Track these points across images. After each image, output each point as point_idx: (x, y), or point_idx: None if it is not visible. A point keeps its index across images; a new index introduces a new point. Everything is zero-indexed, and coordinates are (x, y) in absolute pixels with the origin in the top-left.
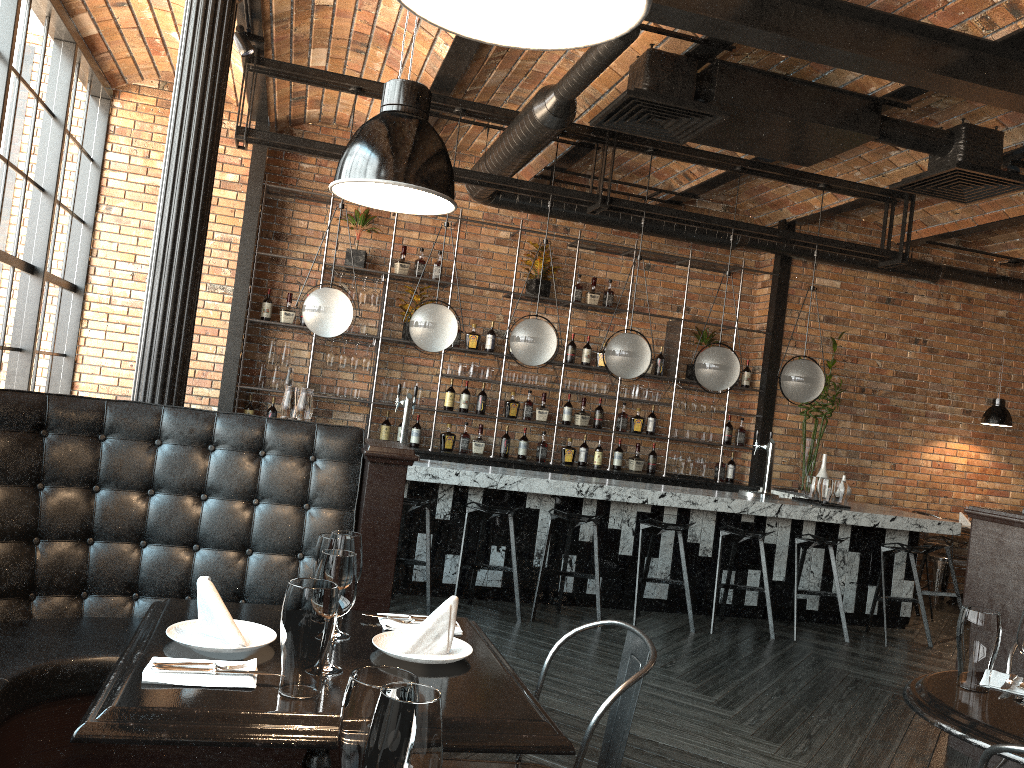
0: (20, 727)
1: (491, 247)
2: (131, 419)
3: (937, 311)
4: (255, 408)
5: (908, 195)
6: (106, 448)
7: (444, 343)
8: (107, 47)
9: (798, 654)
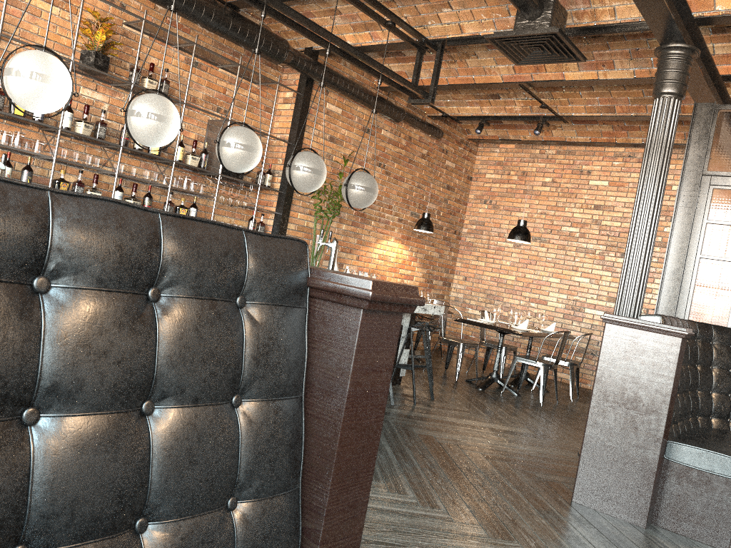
0: None
1: (40, 3)
2: None
3: (393, 144)
4: None
5: (440, 49)
6: None
7: (57, 105)
8: None
9: (387, 425)
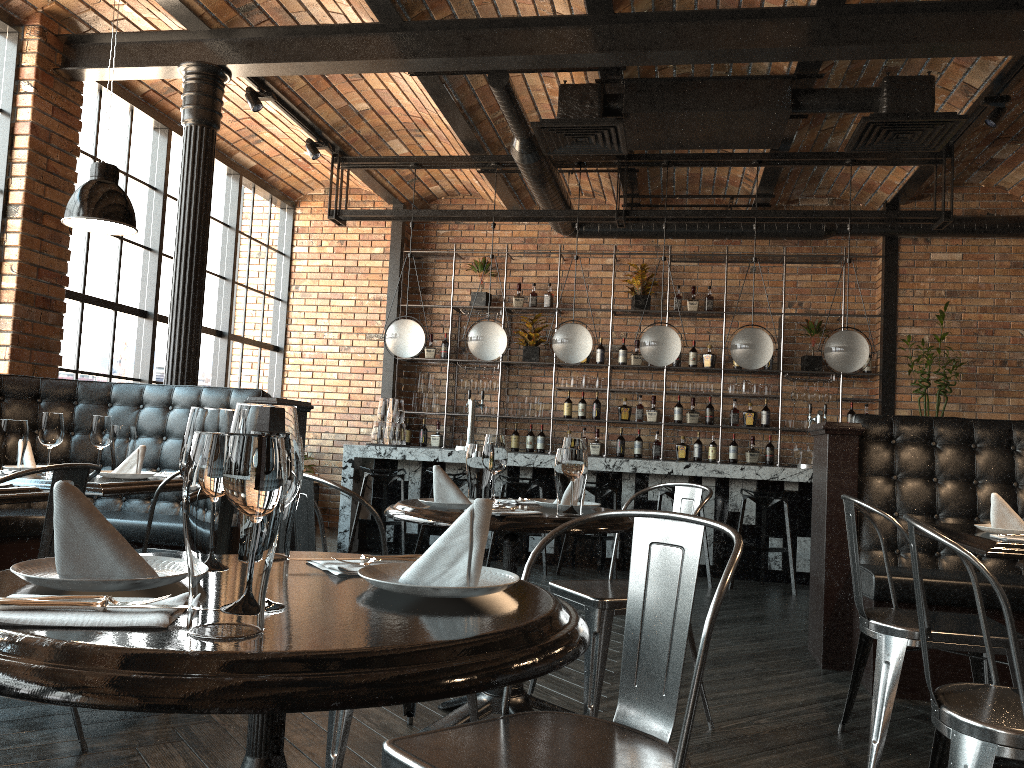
0: (15, 549)
1: (599, 273)
2: (125, 393)
3: None
4: (416, 430)
5: (944, 153)
6: (111, 411)
7: (492, 352)
8: (271, 172)
9: (796, 603)
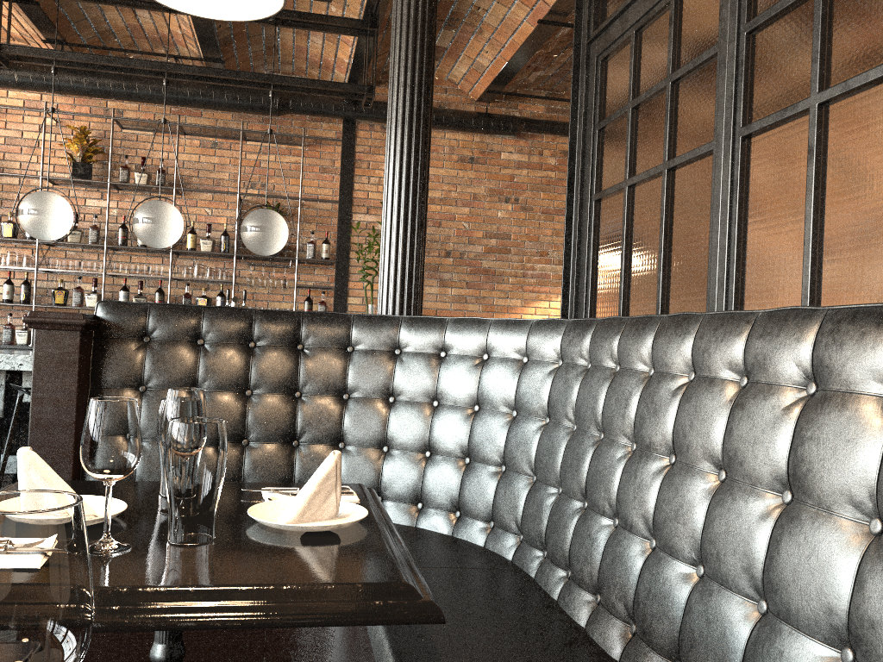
0: None
1: (36, 135)
2: None
3: (529, 167)
4: None
5: (369, 22)
6: None
7: None
8: None
9: None
